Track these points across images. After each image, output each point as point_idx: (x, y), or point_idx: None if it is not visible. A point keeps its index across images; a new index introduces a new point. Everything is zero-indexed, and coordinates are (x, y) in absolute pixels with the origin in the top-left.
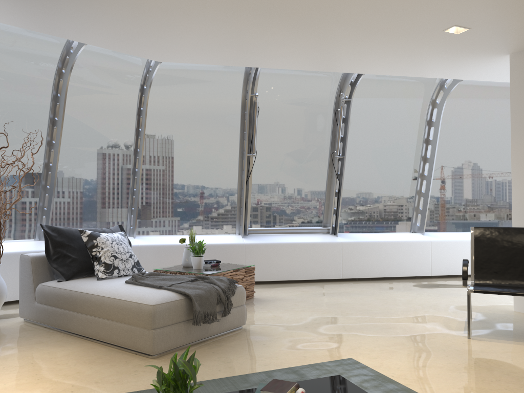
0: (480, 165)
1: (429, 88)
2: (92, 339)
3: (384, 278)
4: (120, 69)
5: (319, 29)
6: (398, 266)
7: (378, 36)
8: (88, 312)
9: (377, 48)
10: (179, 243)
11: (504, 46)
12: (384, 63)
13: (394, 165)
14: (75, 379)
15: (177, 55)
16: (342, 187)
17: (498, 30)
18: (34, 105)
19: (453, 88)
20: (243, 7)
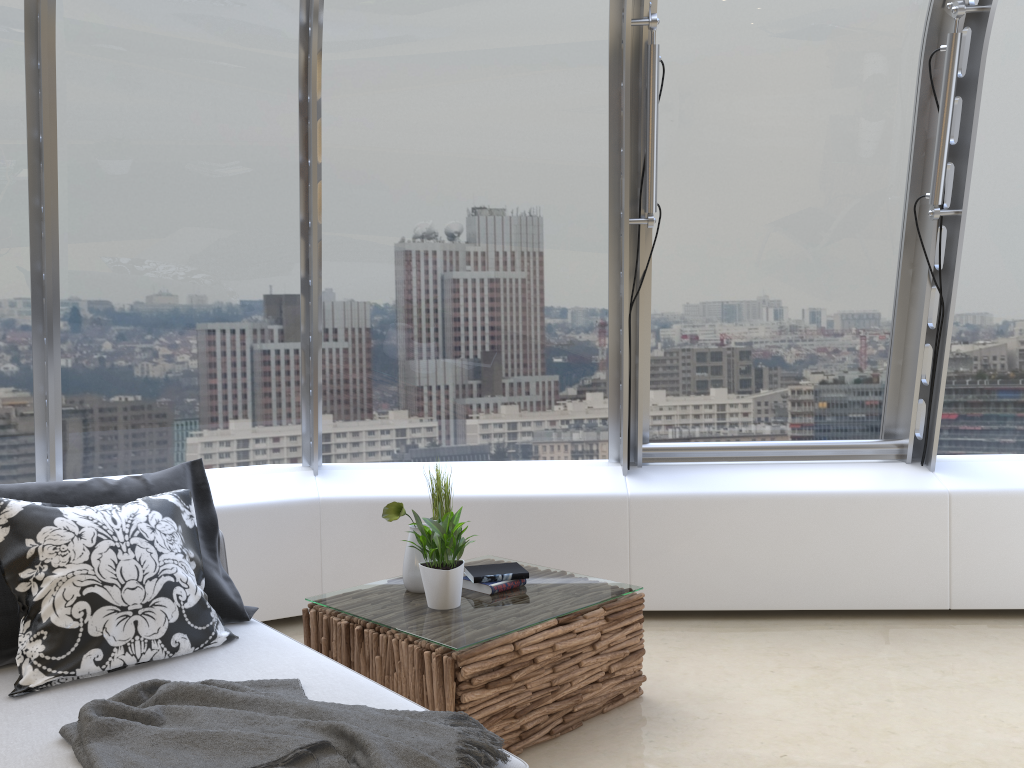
0: None
1: None
2: None
3: None
4: None
5: None
6: None
7: None
8: None
9: None
10: None
11: None
12: None
13: None
14: None
15: None
16: (953, 311)
17: None
18: None
19: None
20: None
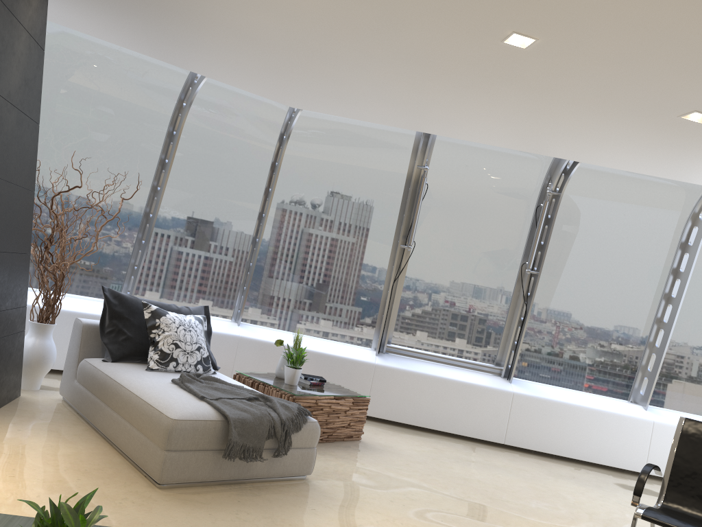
0: None
1: (690, 195)
2: (112, 442)
3: (571, 459)
4: (256, 111)
5: (491, 92)
6: (594, 447)
7: (580, 111)
8: (115, 408)
9: (584, 128)
10: (291, 344)
11: None
12: (601, 151)
13: (617, 297)
14: (48, 489)
15: (314, 103)
16: (529, 314)
17: None
18: (144, 140)
19: None
20: (378, 52)
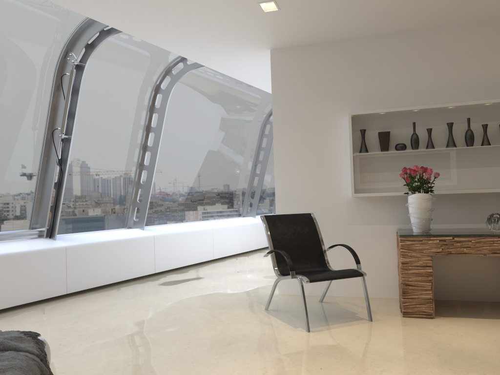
0: (186, 157)
1: (157, 71)
2: None
3: (108, 284)
4: None
5: None
6: (126, 268)
7: None
8: None
9: (179, 2)
10: None
11: (277, 39)
12: (162, 25)
13: (116, 151)
14: None
15: None
16: (66, 175)
17: (294, 20)
18: None
19: (183, 75)
20: None
